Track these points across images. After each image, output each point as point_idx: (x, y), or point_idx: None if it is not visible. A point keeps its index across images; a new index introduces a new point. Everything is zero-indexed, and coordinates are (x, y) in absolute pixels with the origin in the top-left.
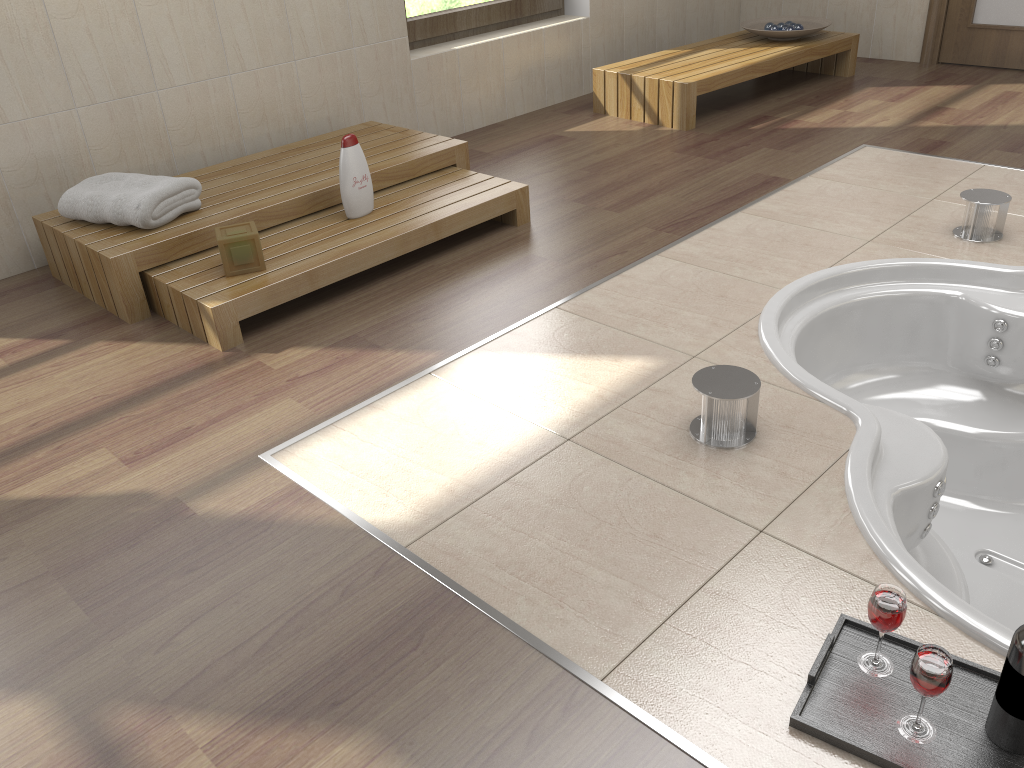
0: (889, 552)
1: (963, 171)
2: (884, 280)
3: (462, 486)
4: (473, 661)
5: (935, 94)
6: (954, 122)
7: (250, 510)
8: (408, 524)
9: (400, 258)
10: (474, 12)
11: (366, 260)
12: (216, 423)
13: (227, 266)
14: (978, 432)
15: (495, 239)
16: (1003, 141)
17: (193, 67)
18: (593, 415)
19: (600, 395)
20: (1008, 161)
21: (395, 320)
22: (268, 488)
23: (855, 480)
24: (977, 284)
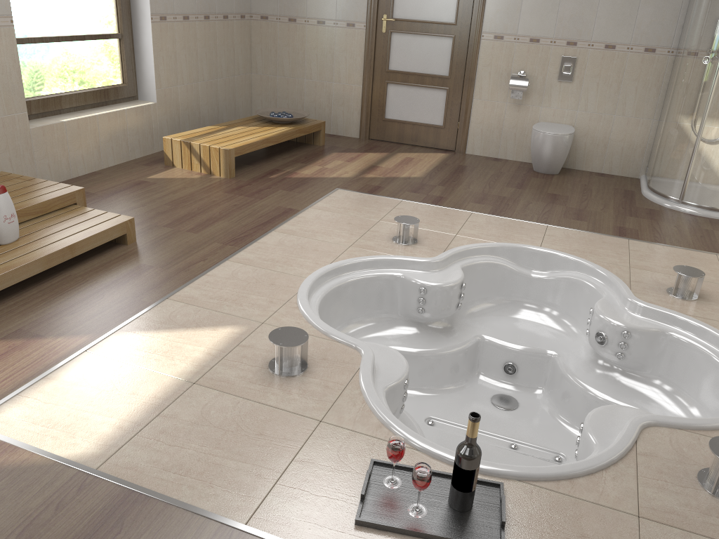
0: (389, 421)
1: (392, 204)
2: (361, 269)
3: (128, 423)
4: (161, 531)
5: (370, 158)
6: (383, 175)
7: None
8: (95, 454)
9: (43, 271)
10: (75, 96)
11: (21, 274)
12: None
13: None
14: (418, 351)
15: (113, 254)
16: (409, 186)
17: None
18: (207, 366)
19: (209, 353)
20: (414, 198)
21: (50, 316)
22: None
23: (366, 384)
24: (409, 268)
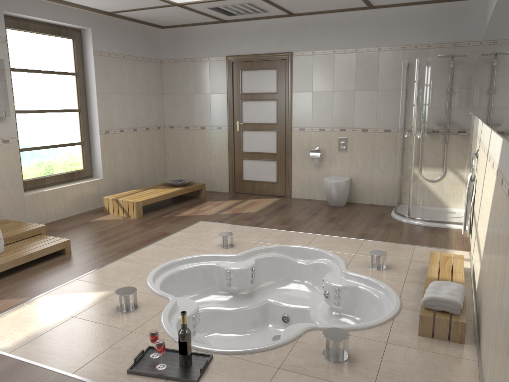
0: (167, 330)
1: (229, 227)
2: (194, 262)
3: (32, 334)
4: (30, 376)
5: (230, 203)
6: (232, 212)
7: None
8: (10, 347)
9: (15, 269)
10: (53, 177)
11: None
12: None
13: None
14: (227, 309)
15: (56, 259)
16: (245, 217)
17: None
18: (84, 309)
19: (87, 303)
20: (244, 223)
21: (11, 289)
22: None
23: (163, 314)
24: (222, 260)
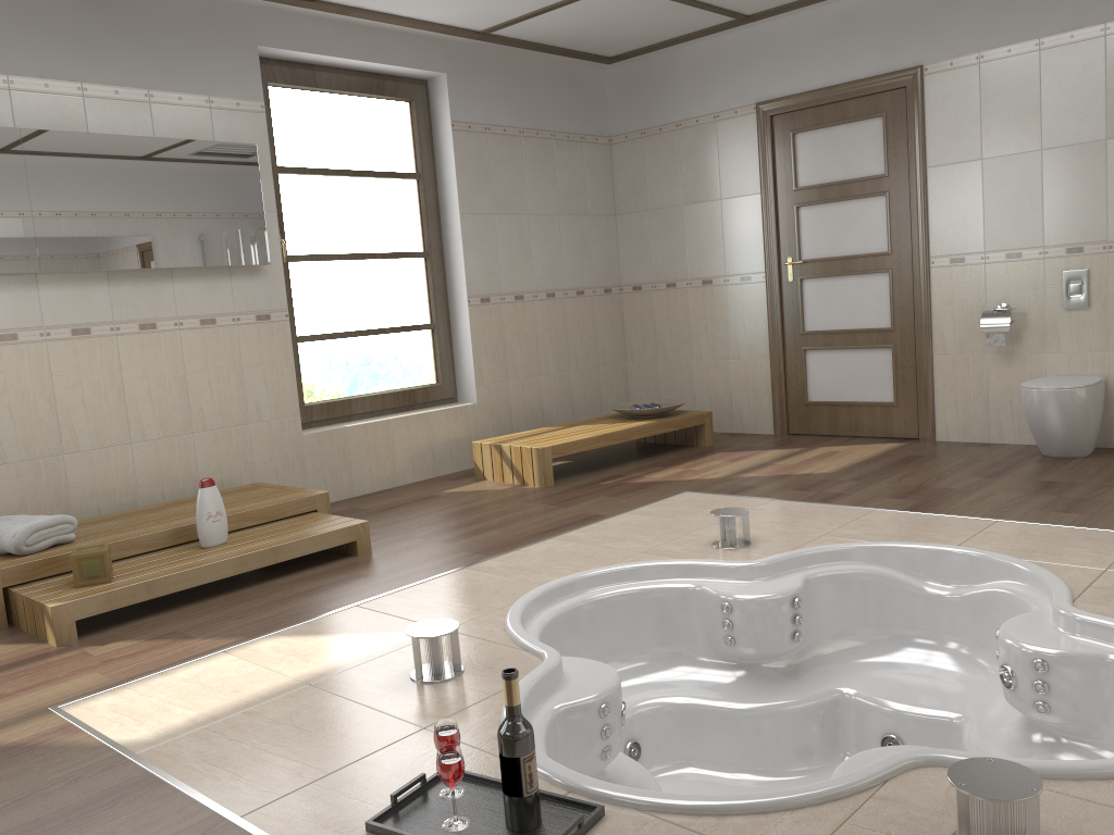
0: None
1: (752, 504)
2: (641, 578)
3: (205, 716)
4: (148, 813)
5: (770, 455)
6: (771, 473)
7: (22, 740)
8: (147, 740)
9: (245, 580)
10: (369, 399)
11: (204, 575)
12: (25, 690)
13: (77, 578)
14: (724, 704)
15: (334, 565)
16: (800, 483)
17: (98, 436)
18: (340, 669)
19: (354, 656)
20: (794, 496)
21: (216, 620)
22: (45, 726)
23: None
24: (714, 577)
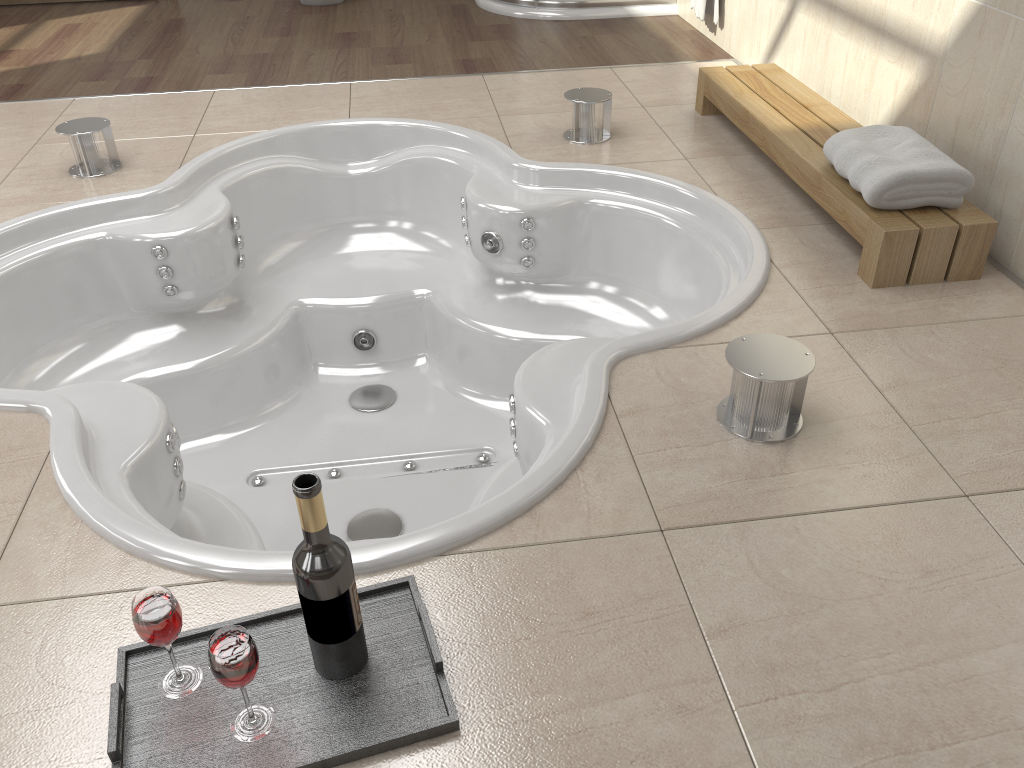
0: (143, 542)
1: (55, 109)
2: (17, 245)
3: None
4: None
5: None
6: (25, 63)
7: None
8: None
9: None
10: None
11: None
12: None
13: None
14: (193, 365)
15: None
16: (84, 72)
17: None
18: None
19: None
20: (97, 90)
21: None
22: None
23: (71, 482)
24: (118, 218)
